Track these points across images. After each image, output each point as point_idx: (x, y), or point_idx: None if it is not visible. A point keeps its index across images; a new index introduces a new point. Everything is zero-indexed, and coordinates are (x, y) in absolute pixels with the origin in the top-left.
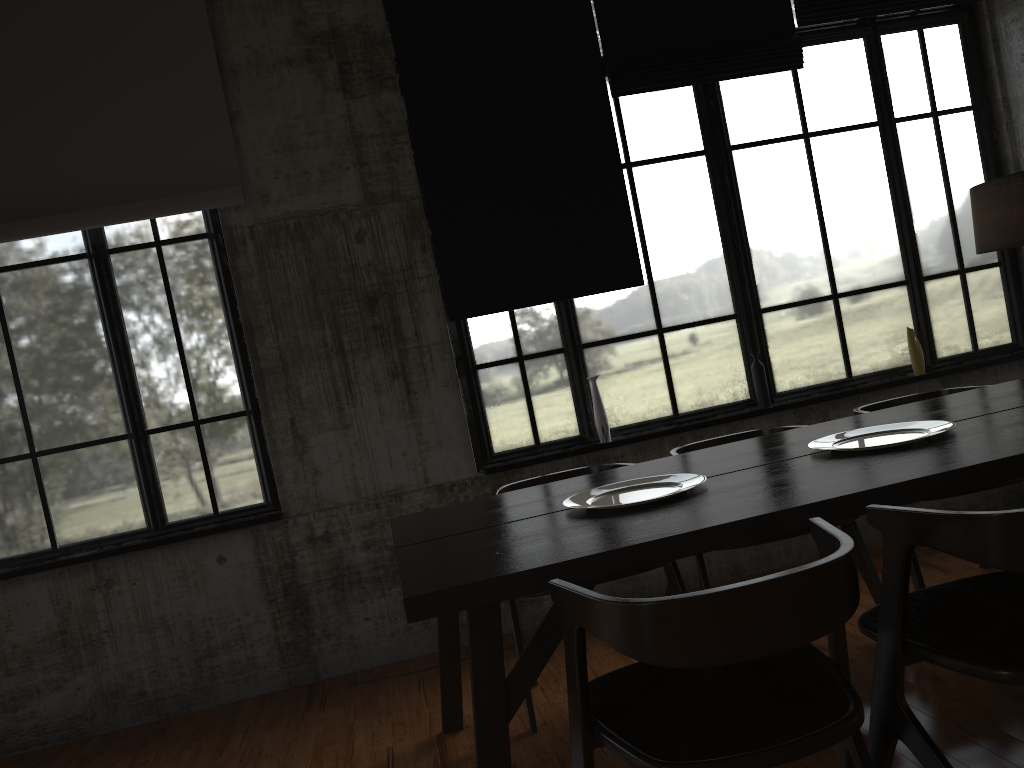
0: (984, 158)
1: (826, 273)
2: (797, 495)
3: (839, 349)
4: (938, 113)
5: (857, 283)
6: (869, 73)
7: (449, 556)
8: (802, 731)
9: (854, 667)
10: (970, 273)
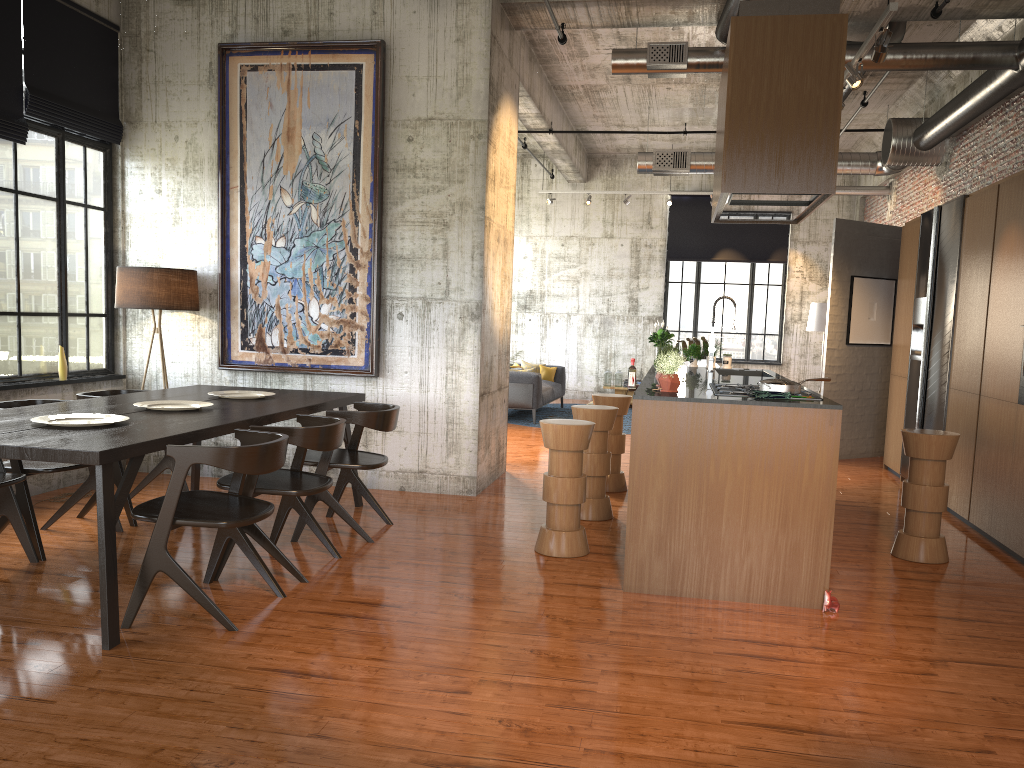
0: (106, 244)
1: (16, 295)
2: (205, 422)
3: (17, 353)
4: (88, 206)
5: (32, 308)
6: (56, 163)
7: (44, 441)
8: (262, 509)
9: (119, 544)
10: (91, 317)
